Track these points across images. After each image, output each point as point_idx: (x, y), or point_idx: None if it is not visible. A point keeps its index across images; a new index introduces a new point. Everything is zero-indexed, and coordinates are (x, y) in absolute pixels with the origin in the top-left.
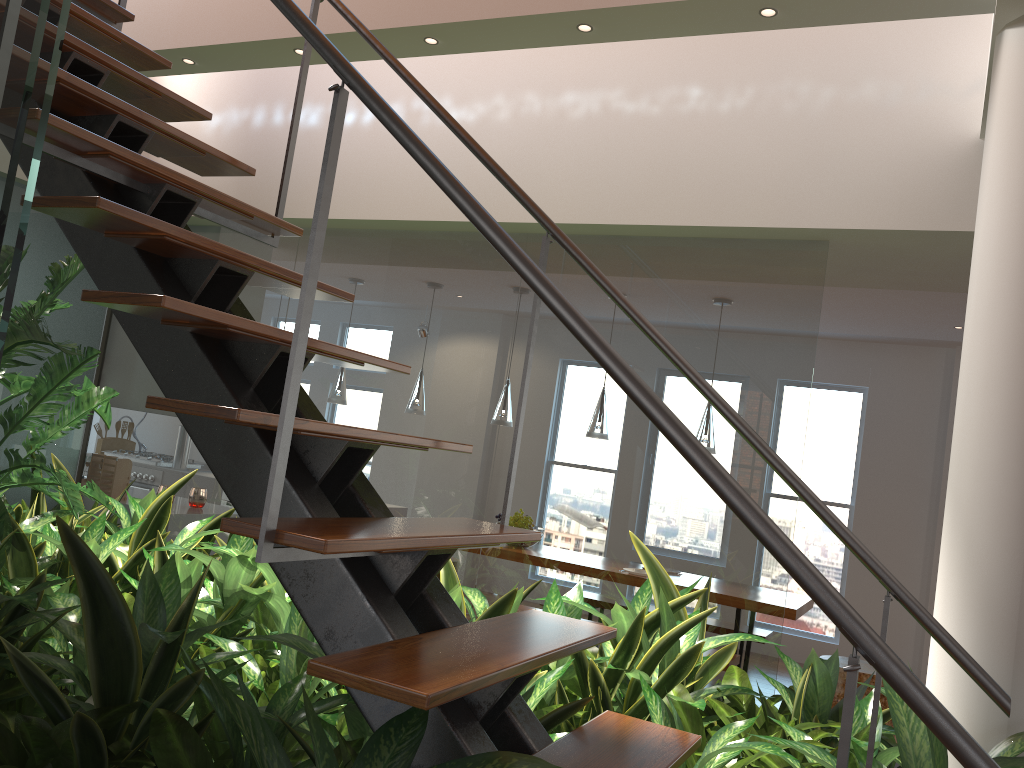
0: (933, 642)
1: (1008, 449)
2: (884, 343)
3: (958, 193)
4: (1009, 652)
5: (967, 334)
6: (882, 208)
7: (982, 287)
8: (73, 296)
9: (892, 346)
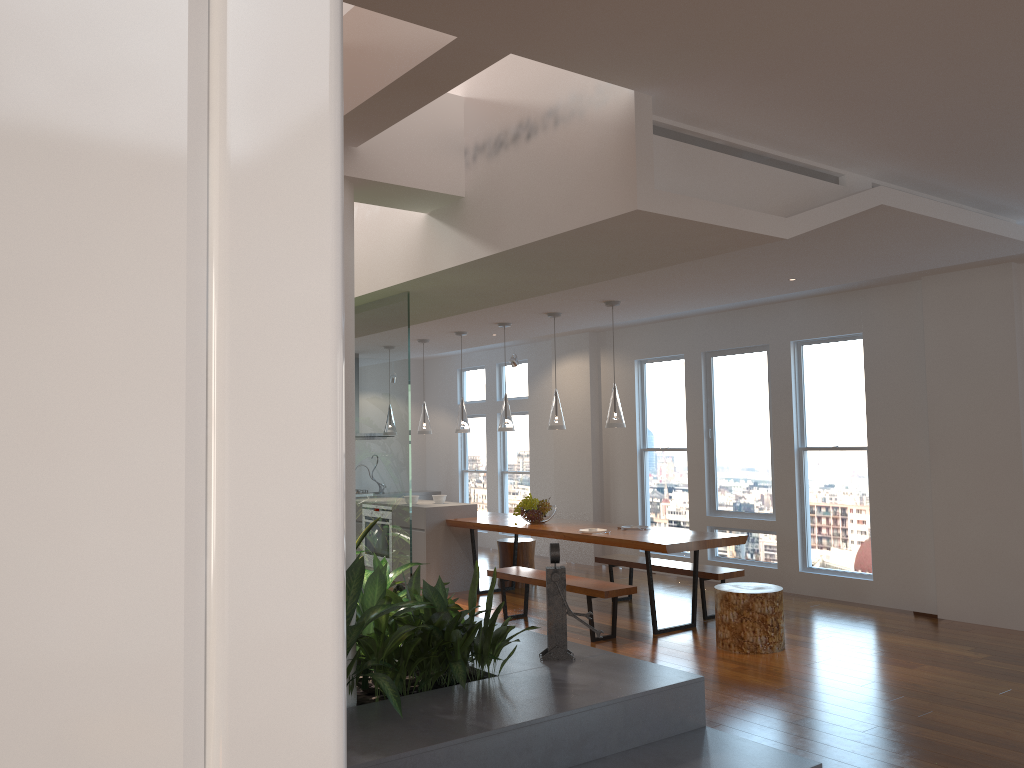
0: None
1: None
2: (869, 288)
3: (421, 251)
4: None
5: None
6: (399, 269)
7: None
8: None
9: (876, 289)
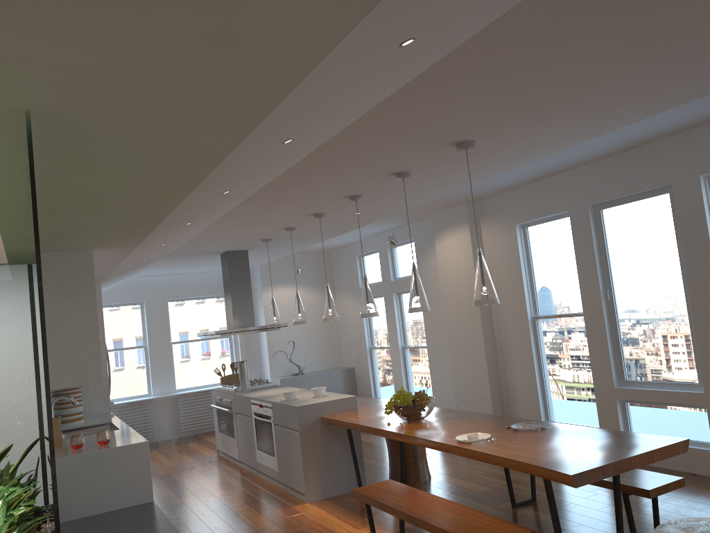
0: None
1: None
2: None
3: None
4: None
5: None
6: None
7: None
8: (1, 323)
9: None
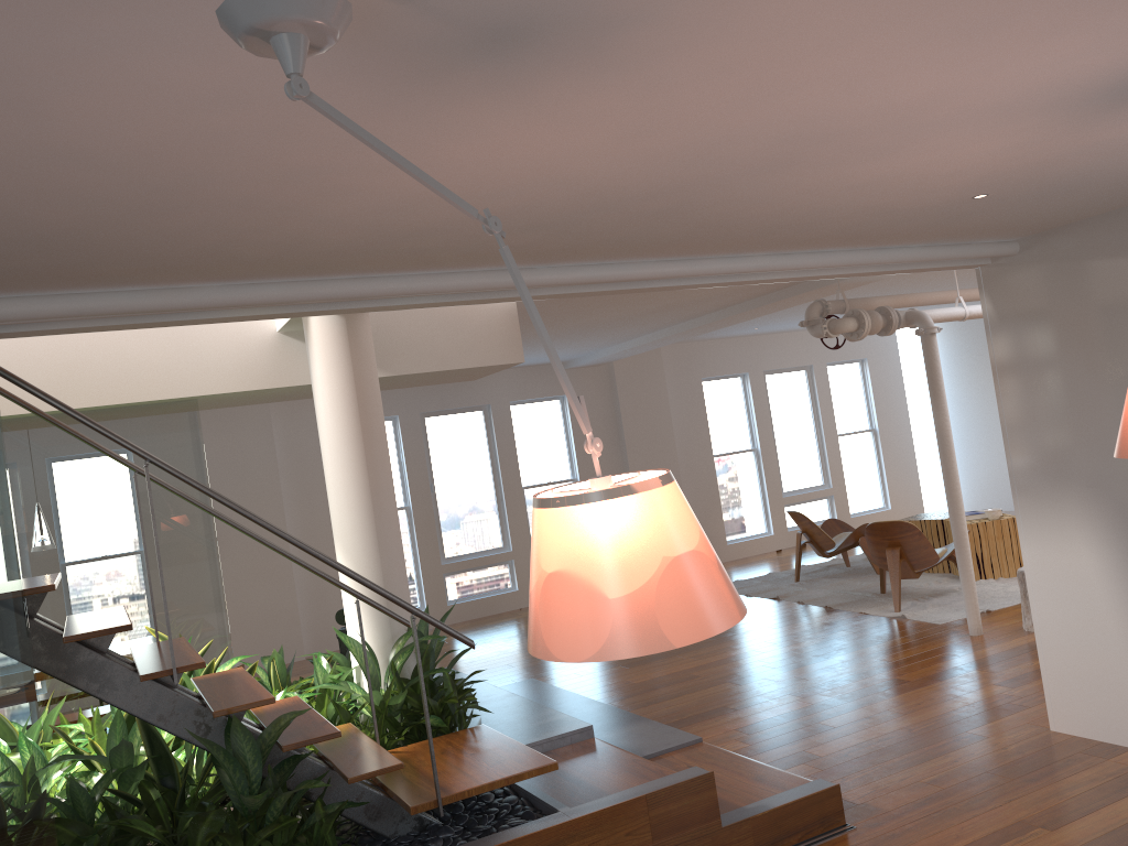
0: (349, 616)
1: (363, 516)
2: None
3: (274, 365)
4: (385, 606)
5: (328, 463)
6: (233, 378)
7: (331, 440)
8: None
9: None
